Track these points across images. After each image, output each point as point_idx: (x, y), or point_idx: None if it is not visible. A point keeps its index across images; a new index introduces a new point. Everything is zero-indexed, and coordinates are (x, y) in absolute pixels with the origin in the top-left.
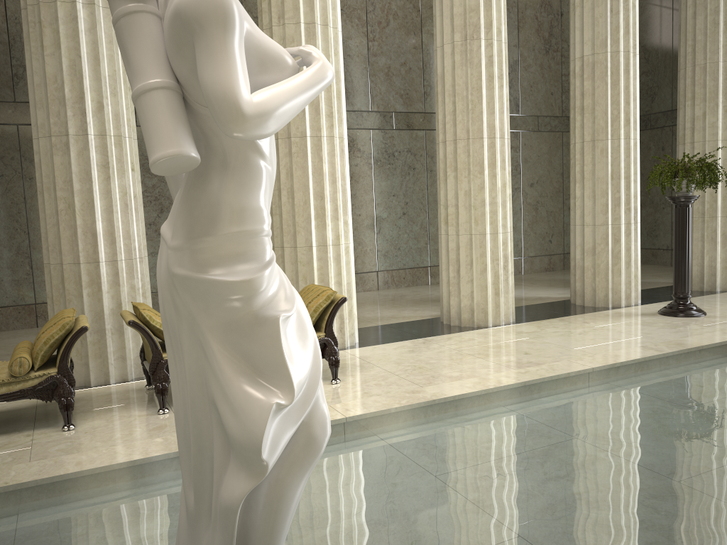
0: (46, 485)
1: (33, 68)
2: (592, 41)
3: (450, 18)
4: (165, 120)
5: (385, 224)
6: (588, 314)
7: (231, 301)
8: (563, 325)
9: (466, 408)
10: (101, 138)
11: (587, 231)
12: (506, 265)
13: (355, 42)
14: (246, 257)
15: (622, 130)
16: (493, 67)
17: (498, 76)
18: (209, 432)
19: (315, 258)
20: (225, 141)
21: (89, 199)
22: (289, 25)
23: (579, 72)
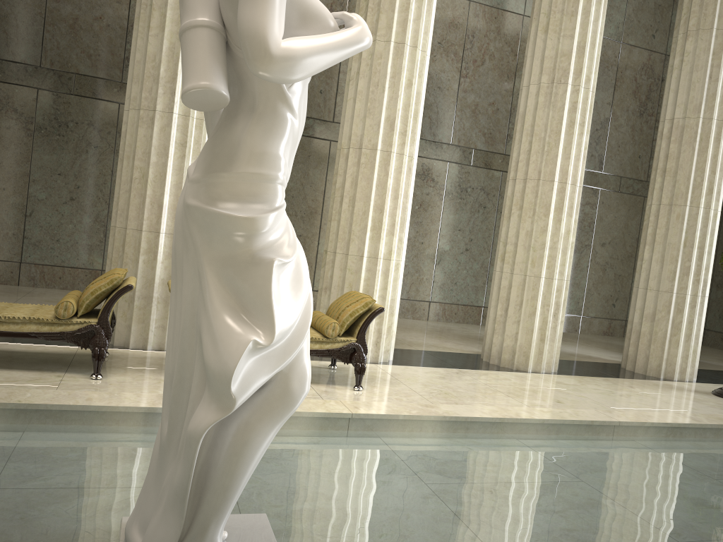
0: (54, 412)
1: (136, 45)
2: (685, 105)
3: (540, 60)
4: (202, 56)
5: (446, 257)
6: (636, 380)
7: (232, 236)
8: (606, 384)
9: (476, 432)
10: (184, 119)
11: (649, 296)
12: (557, 313)
13: (447, 75)
14: (256, 200)
15: (704, 198)
16: (576, 113)
17: (579, 123)
18: (191, 364)
19: (364, 268)
20: (256, 87)
21: (162, 172)
22: (379, 42)
23: (667, 133)
